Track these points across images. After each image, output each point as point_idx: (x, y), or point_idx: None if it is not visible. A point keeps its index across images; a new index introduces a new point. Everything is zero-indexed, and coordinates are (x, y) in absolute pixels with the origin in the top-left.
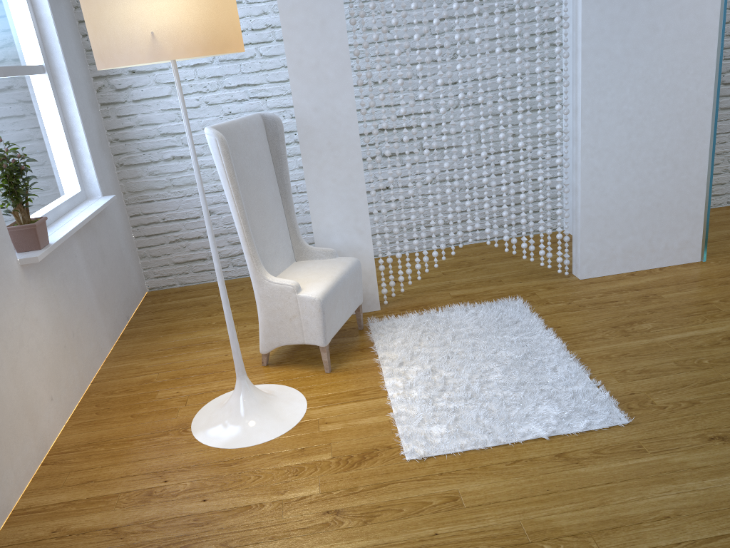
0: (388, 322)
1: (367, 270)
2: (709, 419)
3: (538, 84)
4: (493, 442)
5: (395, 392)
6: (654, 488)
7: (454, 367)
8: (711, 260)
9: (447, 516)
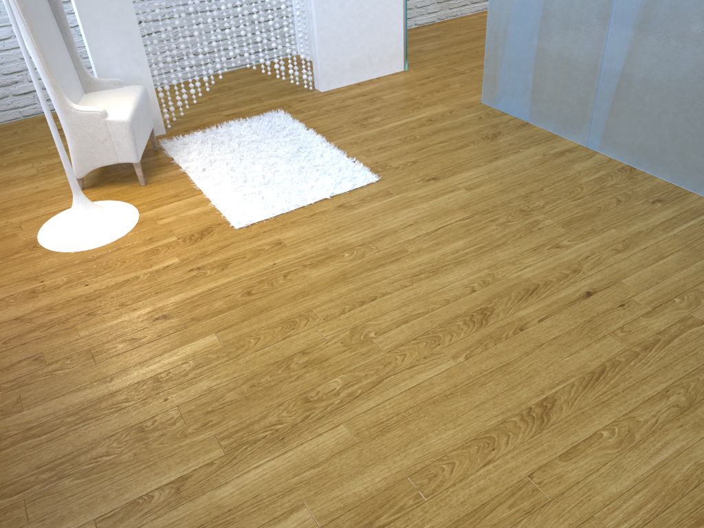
0: (178, 141)
1: (149, 98)
2: (425, 170)
3: None
4: (294, 207)
5: (208, 189)
6: (401, 212)
7: (248, 165)
8: (411, 69)
9: (278, 253)
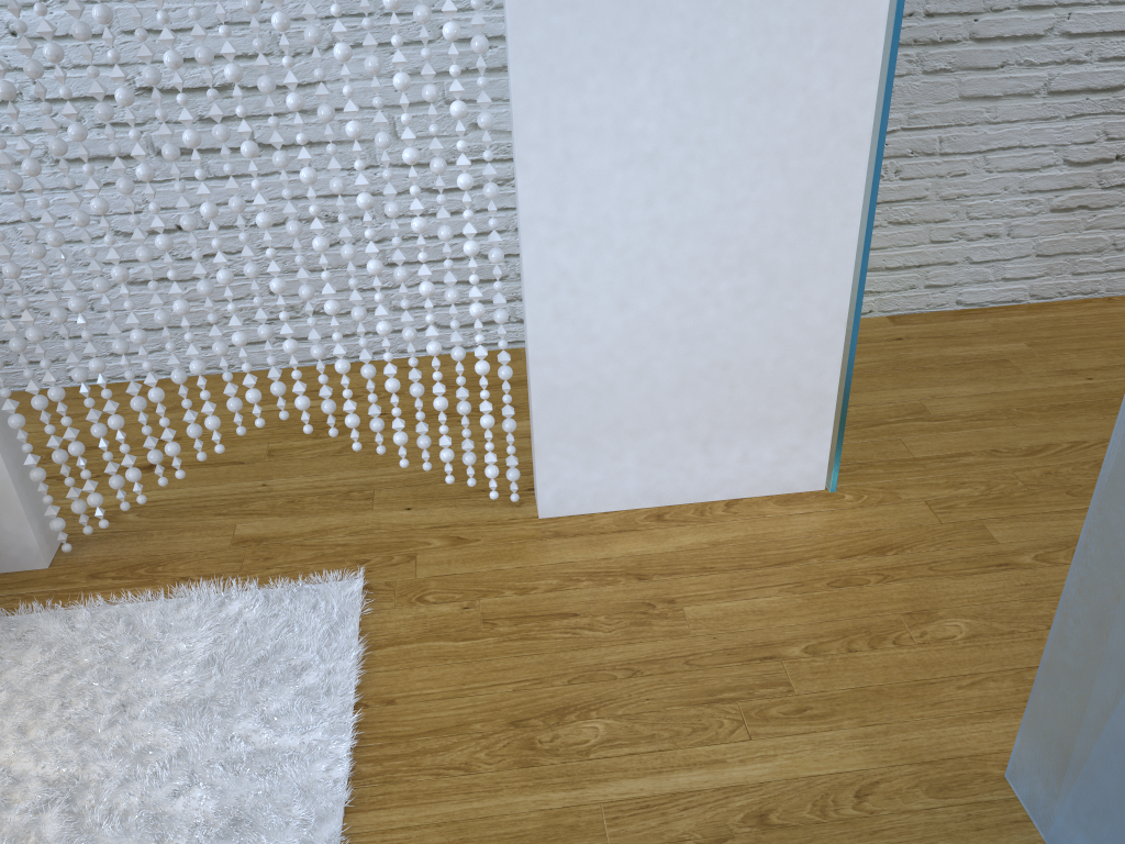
0: (26, 622)
1: None
2: None
3: (394, 42)
4: None
5: None
6: None
7: None
8: (850, 490)
9: None
